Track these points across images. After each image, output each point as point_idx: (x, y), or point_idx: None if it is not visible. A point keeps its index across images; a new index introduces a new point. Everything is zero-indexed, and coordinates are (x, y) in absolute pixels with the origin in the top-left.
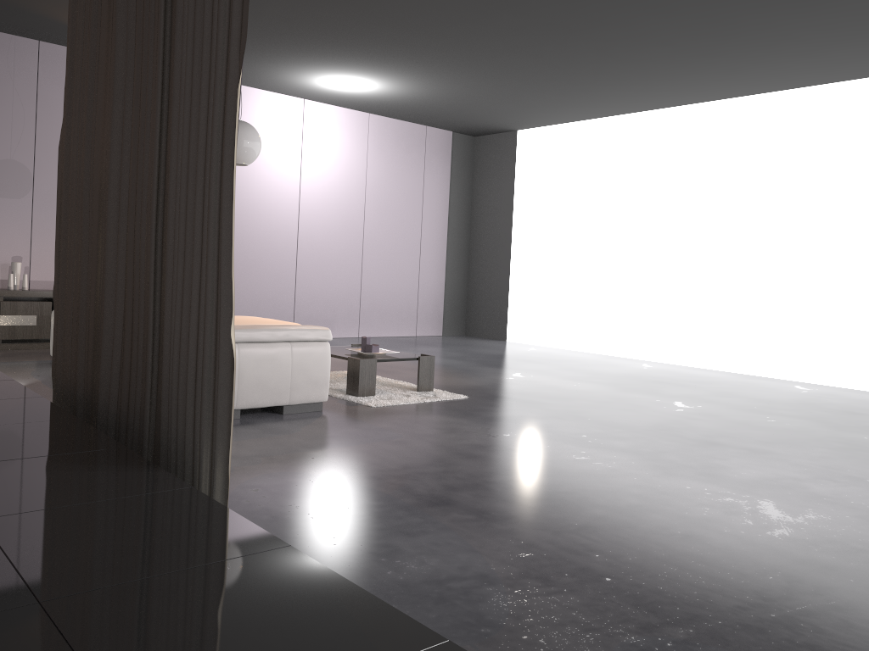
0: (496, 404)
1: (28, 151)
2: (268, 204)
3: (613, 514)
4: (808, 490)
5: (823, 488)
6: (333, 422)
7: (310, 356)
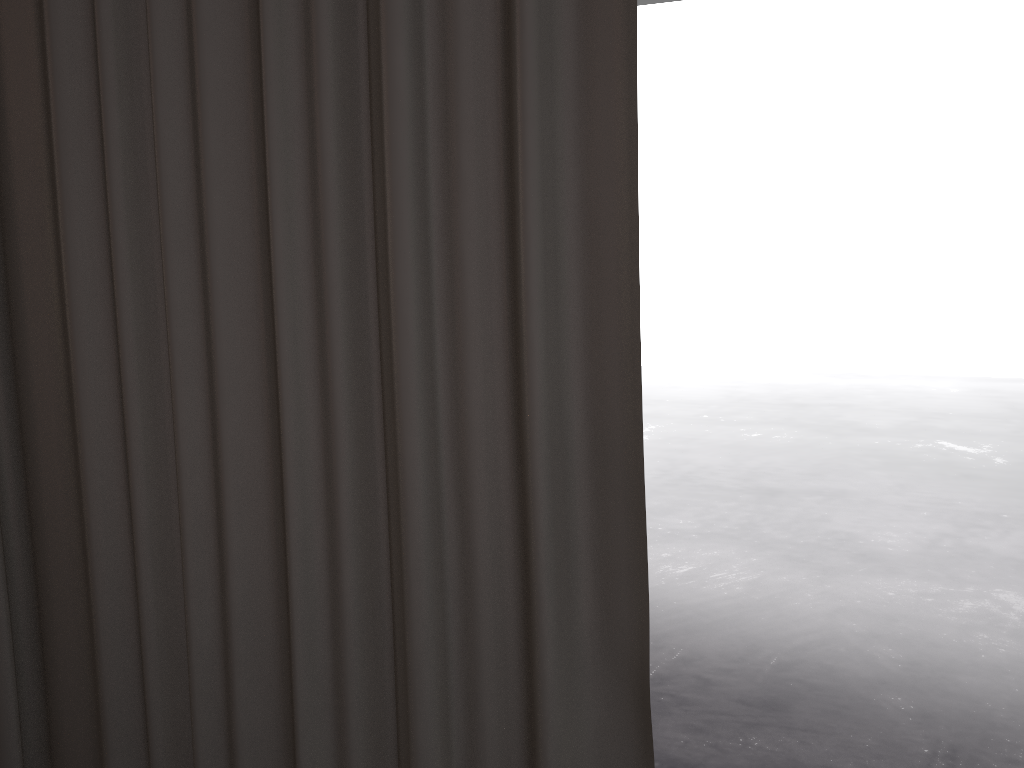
0: None
1: None
2: None
3: (921, 698)
4: (995, 554)
5: (1000, 545)
6: None
7: None
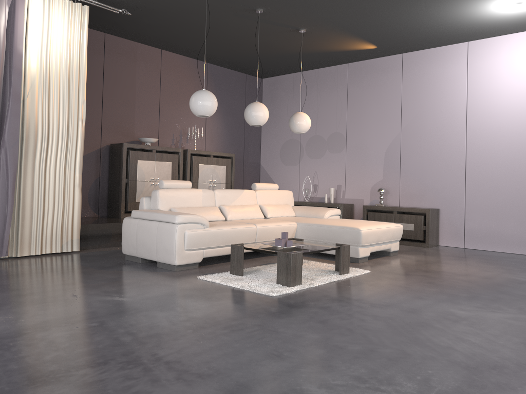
0: (246, 303)
1: (343, 125)
2: (509, 132)
3: None
4: None
5: None
6: (135, 273)
7: (164, 232)
